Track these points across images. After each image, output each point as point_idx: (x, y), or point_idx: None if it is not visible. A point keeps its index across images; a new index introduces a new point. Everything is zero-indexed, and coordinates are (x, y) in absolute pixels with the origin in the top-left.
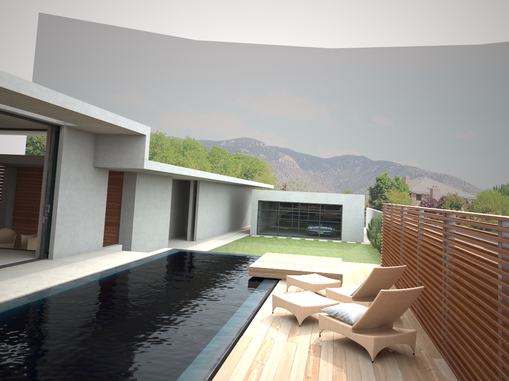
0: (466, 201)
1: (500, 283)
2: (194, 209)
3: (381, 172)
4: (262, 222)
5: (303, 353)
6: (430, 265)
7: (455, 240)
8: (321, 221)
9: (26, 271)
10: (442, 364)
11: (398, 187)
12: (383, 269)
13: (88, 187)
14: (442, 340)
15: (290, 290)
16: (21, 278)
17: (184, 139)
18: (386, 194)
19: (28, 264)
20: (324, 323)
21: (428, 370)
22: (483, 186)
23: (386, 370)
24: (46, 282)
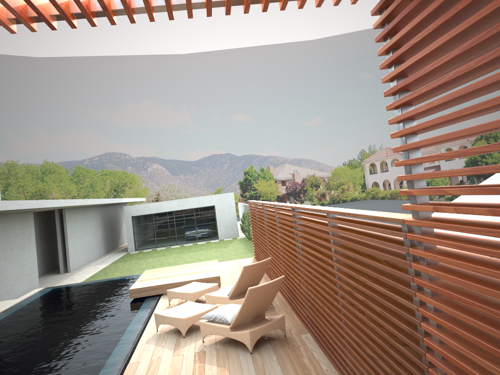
0: (323, 179)
1: (334, 264)
2: (63, 239)
3: (247, 165)
4: (139, 237)
5: (190, 363)
6: (289, 254)
7: (303, 230)
8: (197, 225)
9: None
10: (308, 339)
11: (264, 177)
12: (252, 266)
13: None
14: (306, 317)
15: (172, 303)
16: None
17: (41, 163)
18: (255, 185)
19: None
20: (205, 329)
21: (297, 347)
22: (335, 164)
23: (263, 358)
24: None
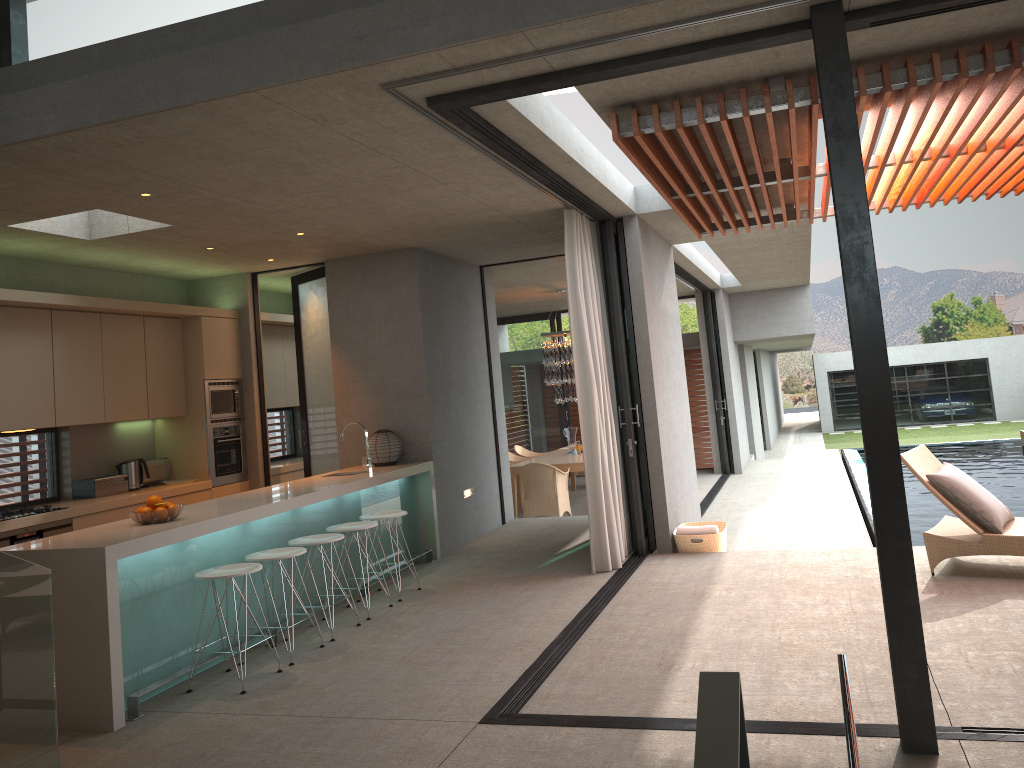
0: None
1: None
2: None
3: (941, 293)
4: (841, 409)
5: None
6: None
7: None
8: (951, 392)
9: (762, 483)
10: None
11: (982, 318)
12: None
13: (736, 371)
14: None
15: None
16: (786, 487)
17: None
18: (959, 335)
19: (736, 479)
20: None
21: None
22: None
23: None
24: (832, 486)
